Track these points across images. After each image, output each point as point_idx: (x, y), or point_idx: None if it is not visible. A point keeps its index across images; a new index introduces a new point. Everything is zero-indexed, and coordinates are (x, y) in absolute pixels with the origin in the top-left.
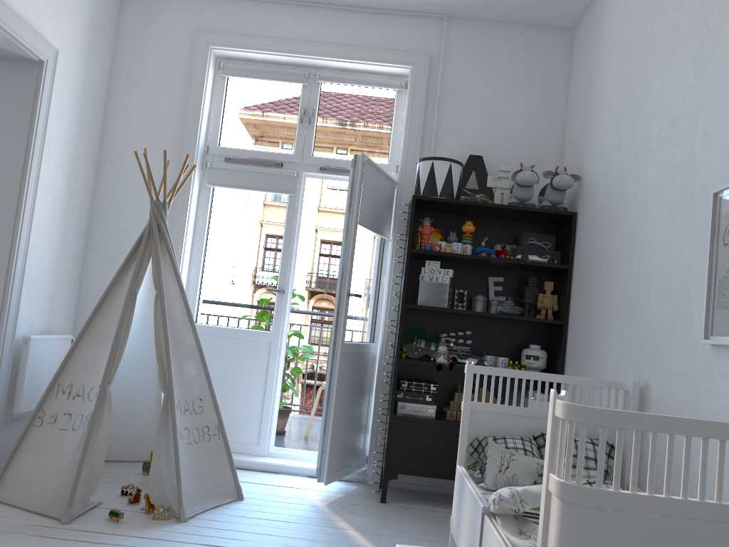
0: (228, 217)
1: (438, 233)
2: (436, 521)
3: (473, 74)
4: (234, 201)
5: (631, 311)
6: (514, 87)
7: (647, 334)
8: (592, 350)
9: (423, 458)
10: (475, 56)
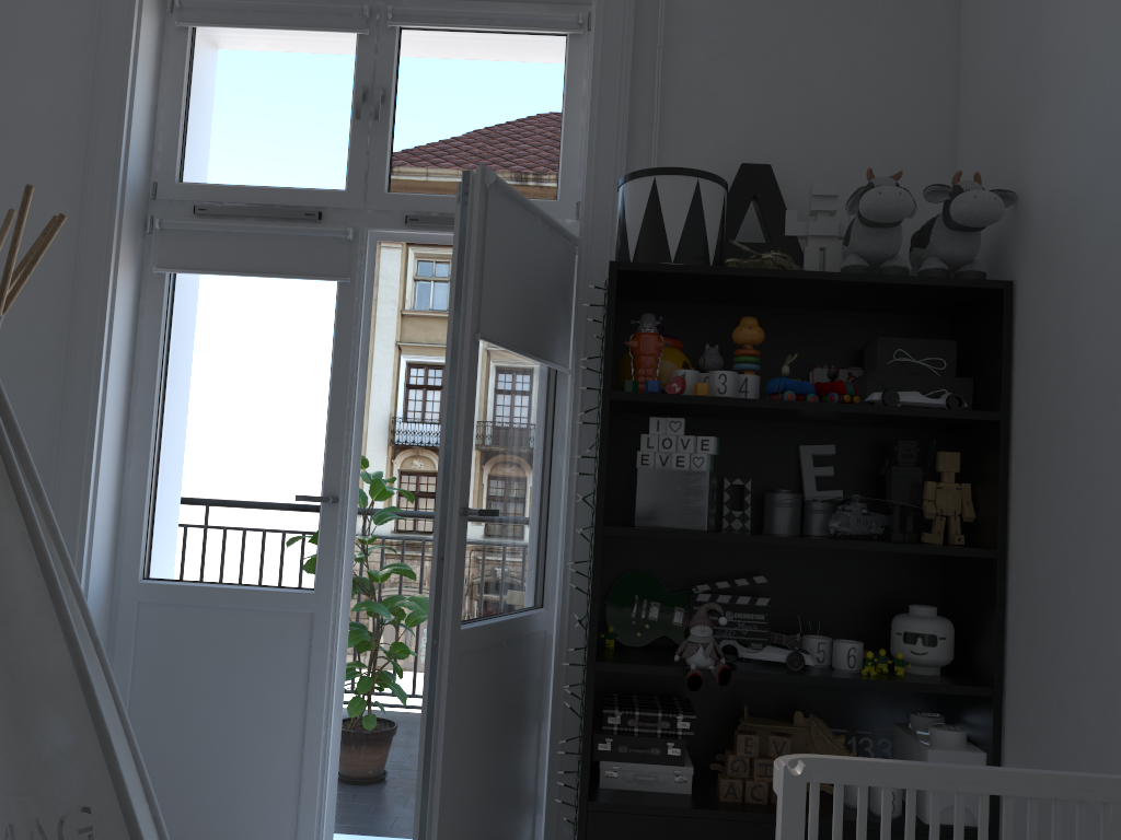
0: (206, 339)
1: (676, 349)
2: None
3: None
4: (219, 302)
5: None
6: (834, 6)
7: None
8: (1104, 643)
9: None
10: None
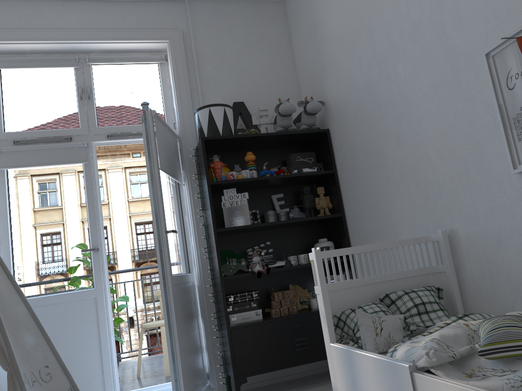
0: (28, 194)
1: (225, 167)
2: None
3: (219, 42)
4: (31, 178)
5: (414, 180)
6: (252, 48)
7: (439, 191)
8: (379, 225)
9: (264, 356)
10: (217, 28)
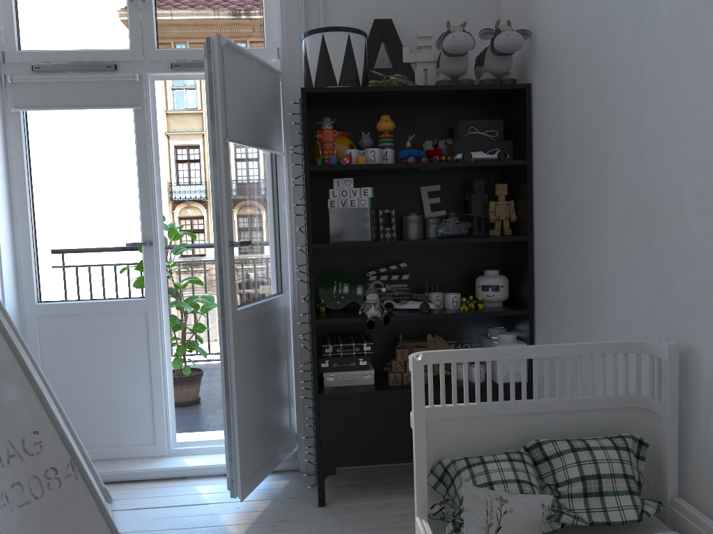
0: (54, 152)
1: (345, 137)
2: (394, 527)
3: None
4: (58, 127)
5: (646, 230)
6: None
7: (683, 268)
8: (578, 280)
9: (367, 442)
10: None
